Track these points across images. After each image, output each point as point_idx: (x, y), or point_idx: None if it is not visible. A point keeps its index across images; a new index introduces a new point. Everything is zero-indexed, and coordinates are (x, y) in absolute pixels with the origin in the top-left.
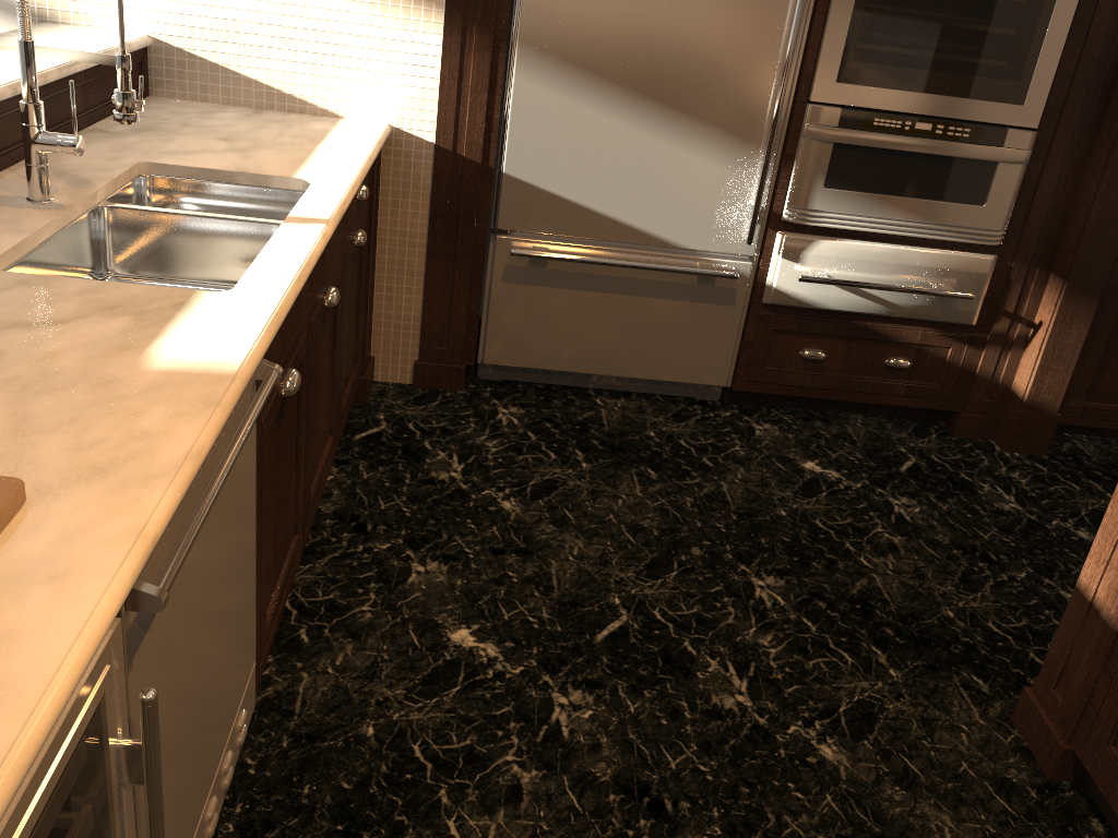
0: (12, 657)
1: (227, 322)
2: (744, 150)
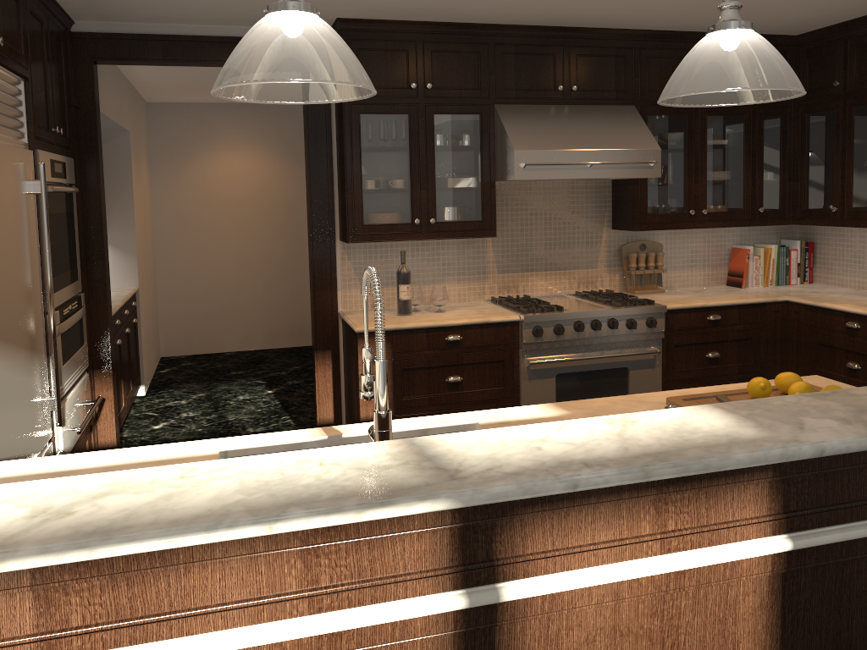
0: (712, 389)
1: (508, 413)
2: (41, 360)
